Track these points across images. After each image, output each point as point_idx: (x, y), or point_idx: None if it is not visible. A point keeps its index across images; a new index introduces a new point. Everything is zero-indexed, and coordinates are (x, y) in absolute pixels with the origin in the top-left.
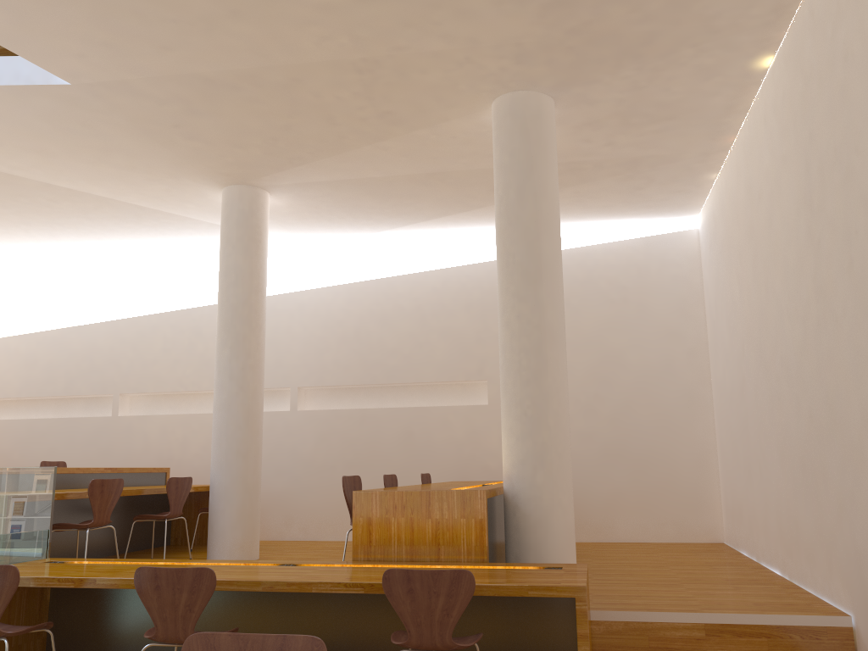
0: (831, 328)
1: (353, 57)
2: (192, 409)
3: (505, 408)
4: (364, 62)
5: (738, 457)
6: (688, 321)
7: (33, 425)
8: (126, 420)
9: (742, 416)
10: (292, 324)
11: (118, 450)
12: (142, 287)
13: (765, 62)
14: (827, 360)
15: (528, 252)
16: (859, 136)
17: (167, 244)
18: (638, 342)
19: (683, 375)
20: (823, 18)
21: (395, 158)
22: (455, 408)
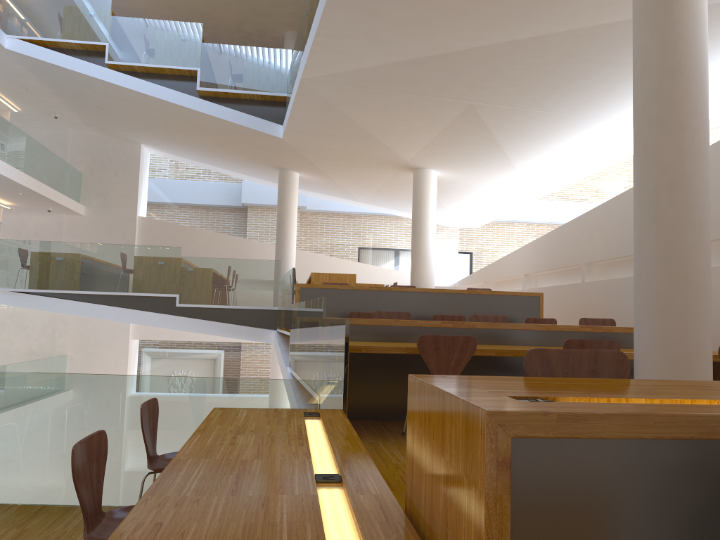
0: None
1: None
2: None
3: None
4: None
5: None
6: None
7: (627, 284)
8: None
9: None
10: None
11: None
12: None
13: None
14: None
15: None
16: None
17: None
18: None
19: None
20: None
21: None
22: None
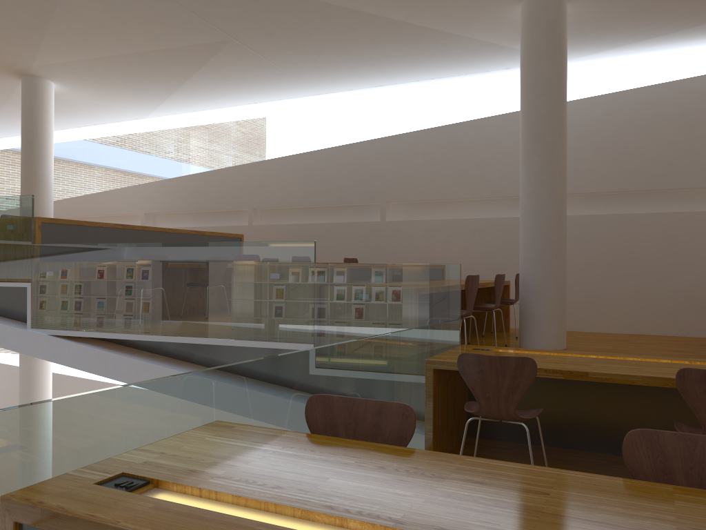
0: None
1: None
2: (448, 215)
3: None
4: None
5: None
6: None
7: (314, 229)
8: (393, 224)
9: None
10: None
11: (387, 250)
12: (398, 108)
13: None
14: None
15: None
16: None
17: (429, 66)
18: None
19: None
20: None
21: None
22: None
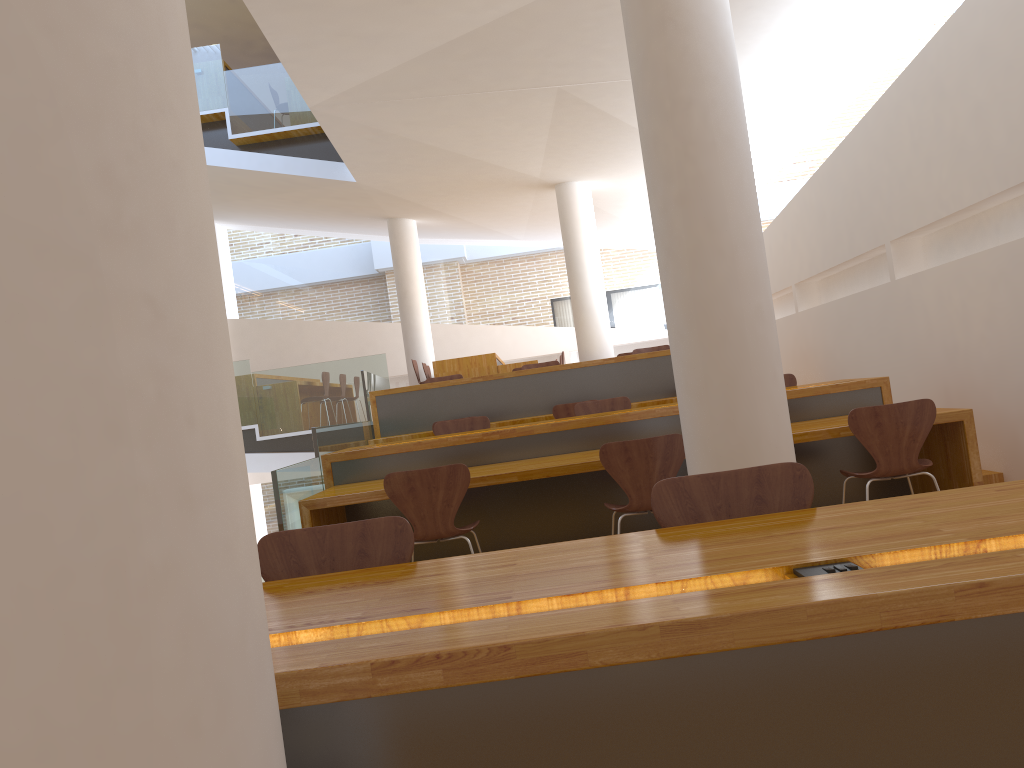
0: None
1: None
2: (989, 244)
3: None
4: None
5: None
6: None
7: (839, 309)
8: (902, 285)
9: None
10: None
11: (905, 338)
12: (886, 41)
13: None
14: None
15: None
16: None
17: None
18: None
19: None
20: None
21: None
22: None
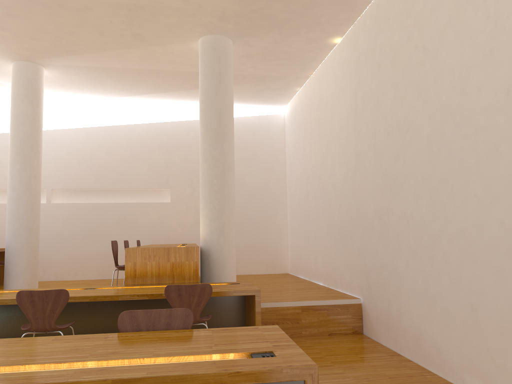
0: (362, 172)
1: (129, 2)
2: None
3: (203, 204)
4: (134, 5)
5: (301, 231)
6: (277, 162)
7: None
8: None
9: (306, 211)
10: (47, 150)
11: None
12: None
13: (337, 40)
14: (358, 186)
15: (219, 123)
16: (385, 88)
17: None
18: (252, 171)
19: (273, 189)
20: (371, 29)
21: (134, 59)
22: (151, 203)
